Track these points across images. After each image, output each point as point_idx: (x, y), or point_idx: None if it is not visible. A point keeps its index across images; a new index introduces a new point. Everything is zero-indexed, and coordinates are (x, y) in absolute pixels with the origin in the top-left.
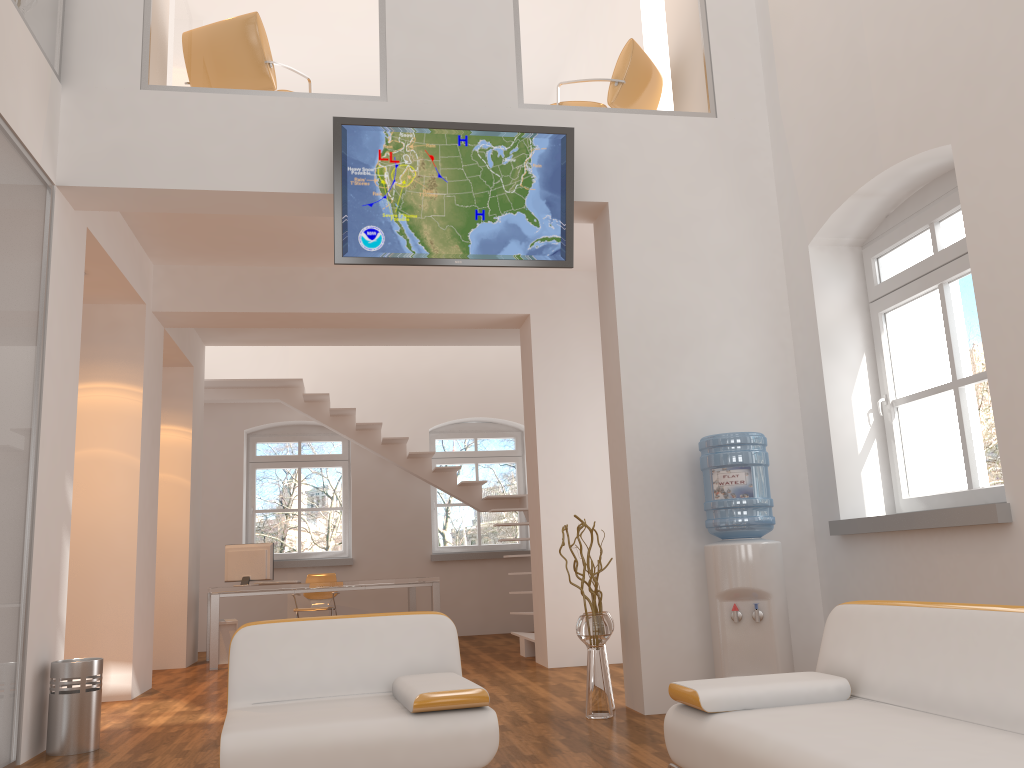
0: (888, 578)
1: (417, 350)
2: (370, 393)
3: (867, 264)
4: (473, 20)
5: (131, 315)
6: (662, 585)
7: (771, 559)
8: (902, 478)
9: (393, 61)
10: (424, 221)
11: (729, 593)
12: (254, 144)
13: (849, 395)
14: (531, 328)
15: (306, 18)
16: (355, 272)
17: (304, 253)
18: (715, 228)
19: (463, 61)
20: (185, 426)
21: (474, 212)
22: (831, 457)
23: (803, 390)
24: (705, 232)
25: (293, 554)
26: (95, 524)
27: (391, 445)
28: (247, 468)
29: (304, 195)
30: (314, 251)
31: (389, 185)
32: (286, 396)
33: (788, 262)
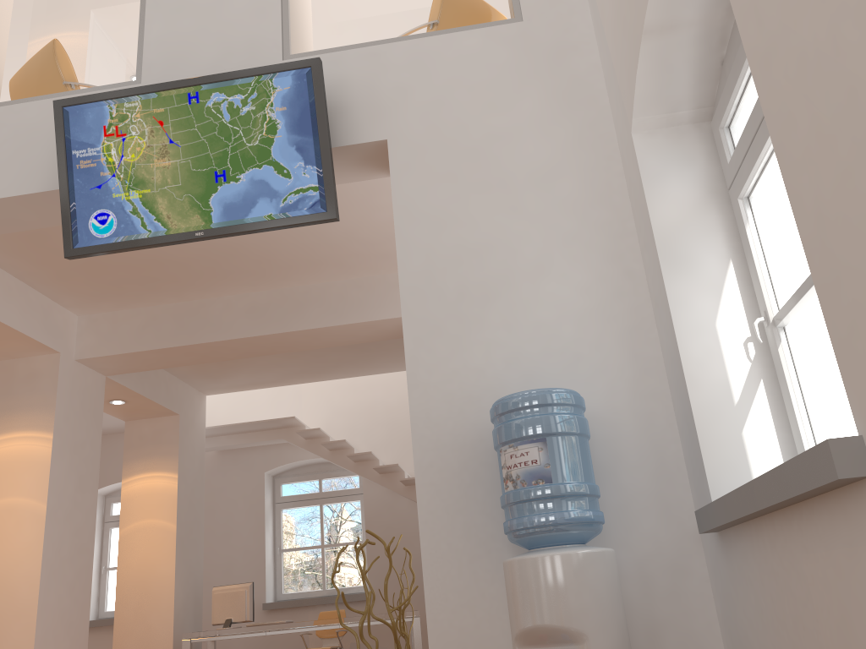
0: (766, 601)
1: None
2: (378, 425)
3: (717, 139)
4: None
5: (47, 364)
6: (466, 623)
7: (584, 578)
8: (805, 433)
9: (150, 43)
10: (158, 194)
11: (525, 635)
12: (4, 152)
13: (712, 321)
14: None
15: (69, 23)
16: (261, 295)
17: (198, 282)
18: (526, 144)
19: (224, 27)
20: (172, 472)
21: (214, 174)
22: (692, 414)
23: (660, 328)
24: (512, 151)
25: (318, 591)
26: (2, 575)
27: (389, 474)
28: (274, 509)
29: (52, 194)
30: (205, 278)
31: (117, 162)
32: (289, 435)
33: (625, 166)
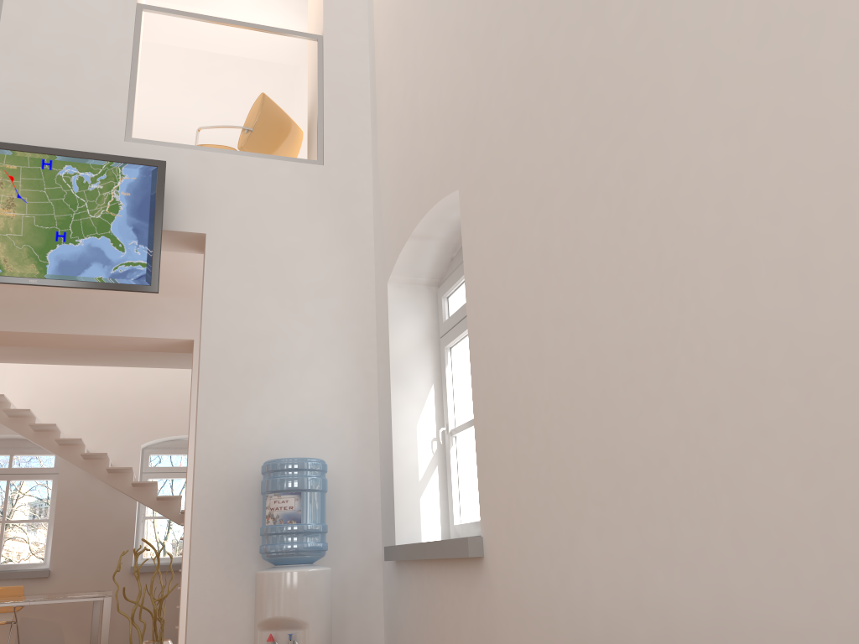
0: (418, 607)
1: (137, 371)
2: (86, 410)
3: (440, 302)
4: (89, 58)
5: None
6: (217, 612)
7: (312, 587)
8: (455, 504)
9: None
10: None
11: (267, 623)
12: None
13: (415, 423)
14: (194, 353)
15: None
16: (19, 293)
17: None
18: (311, 263)
19: (73, 94)
20: None
21: (55, 233)
22: (393, 483)
23: (381, 418)
24: (301, 267)
25: None
26: None
27: (94, 460)
28: None
29: None
30: None
31: None
32: None
33: (377, 298)
